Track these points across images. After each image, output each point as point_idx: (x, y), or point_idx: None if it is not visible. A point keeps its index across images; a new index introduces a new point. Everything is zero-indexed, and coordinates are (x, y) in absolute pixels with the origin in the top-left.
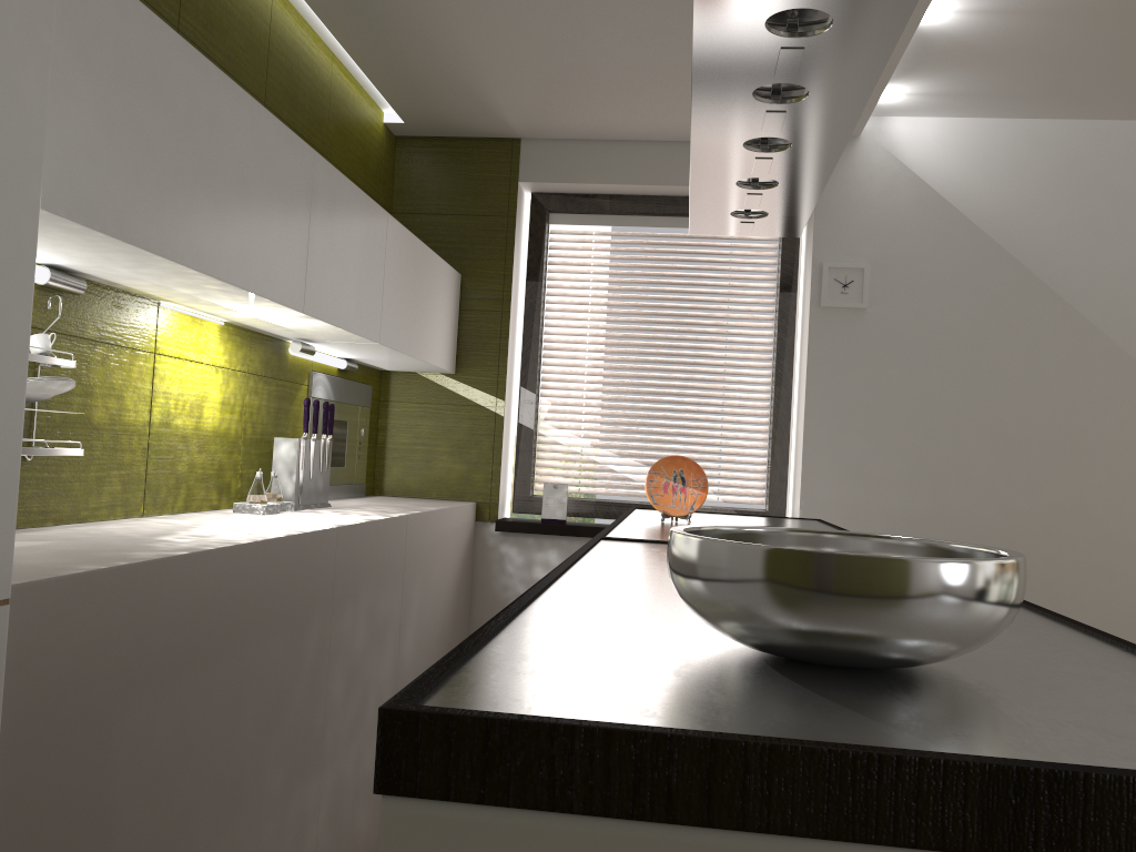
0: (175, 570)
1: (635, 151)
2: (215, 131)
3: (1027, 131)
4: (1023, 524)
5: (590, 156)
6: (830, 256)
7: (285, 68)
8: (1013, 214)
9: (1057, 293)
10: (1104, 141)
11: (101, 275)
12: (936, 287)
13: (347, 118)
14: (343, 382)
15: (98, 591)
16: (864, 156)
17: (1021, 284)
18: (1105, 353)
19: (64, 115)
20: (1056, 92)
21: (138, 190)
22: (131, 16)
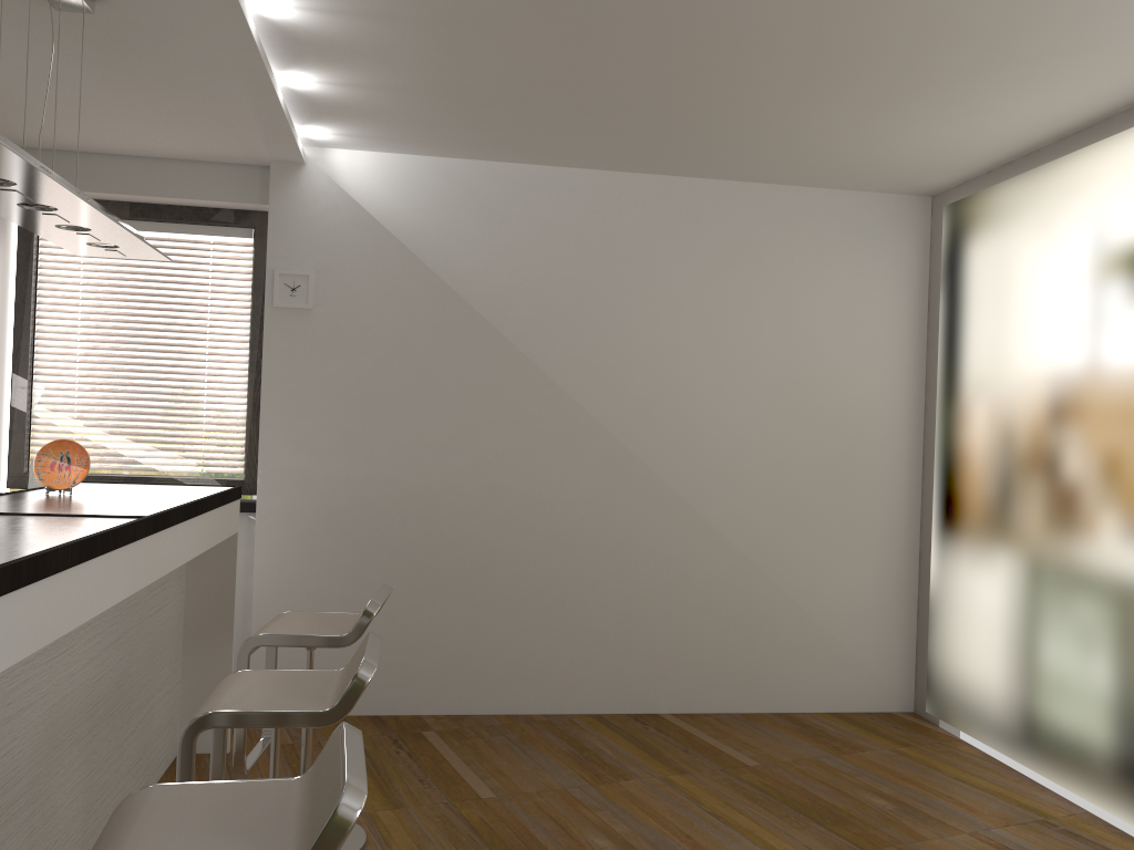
0: None
1: (112, 163)
2: None
3: (441, 167)
4: (439, 483)
5: (70, 166)
6: (282, 264)
7: None
8: (430, 234)
9: (465, 299)
10: (500, 179)
11: None
12: (370, 292)
13: None
14: None
15: None
16: (310, 181)
17: (436, 291)
18: (500, 347)
19: None
20: (445, 141)
21: None
22: None
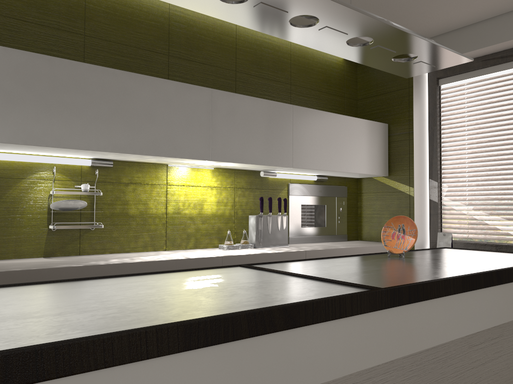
0: (71, 272)
1: (475, 29)
2: (124, 96)
3: None
4: None
5: (450, 41)
6: None
7: (250, 52)
8: None
9: None
10: None
11: (116, 159)
12: None
13: (307, 63)
14: (317, 186)
15: (13, 278)
16: None
17: None
18: None
19: (19, 109)
20: None
21: (69, 127)
22: (57, 65)
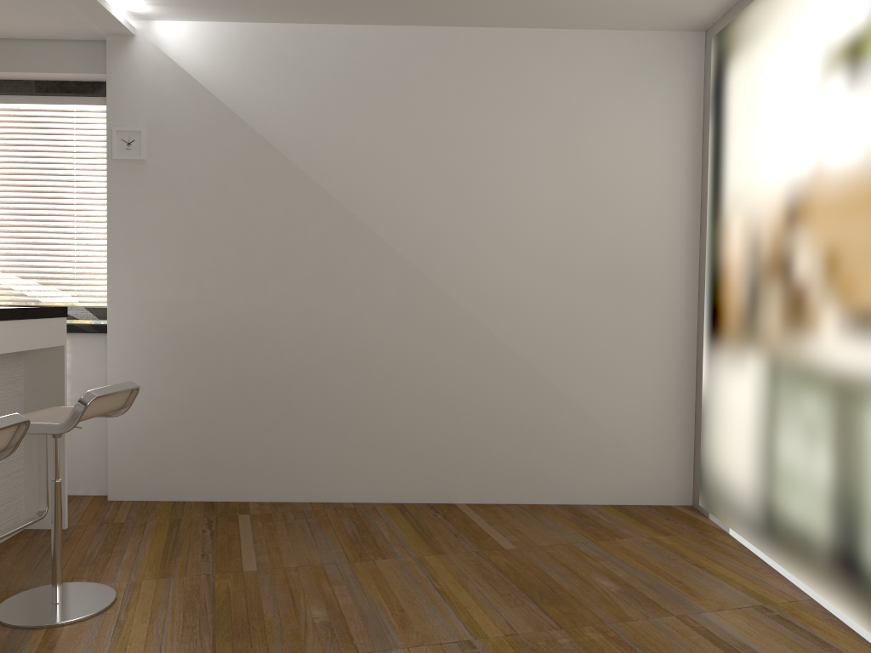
0: None
1: None
2: None
3: (250, 31)
4: (258, 306)
5: None
6: (119, 123)
7: None
8: (243, 91)
9: (275, 146)
10: (302, 39)
11: None
12: (194, 144)
13: None
14: None
15: None
16: (140, 50)
17: (250, 140)
18: (307, 187)
19: None
20: (240, 3)
21: None
22: None
